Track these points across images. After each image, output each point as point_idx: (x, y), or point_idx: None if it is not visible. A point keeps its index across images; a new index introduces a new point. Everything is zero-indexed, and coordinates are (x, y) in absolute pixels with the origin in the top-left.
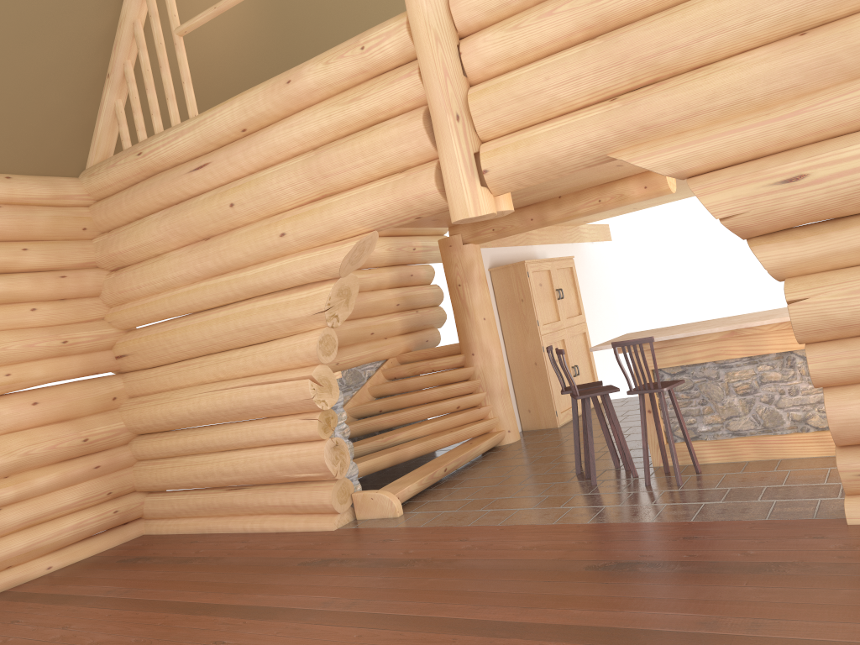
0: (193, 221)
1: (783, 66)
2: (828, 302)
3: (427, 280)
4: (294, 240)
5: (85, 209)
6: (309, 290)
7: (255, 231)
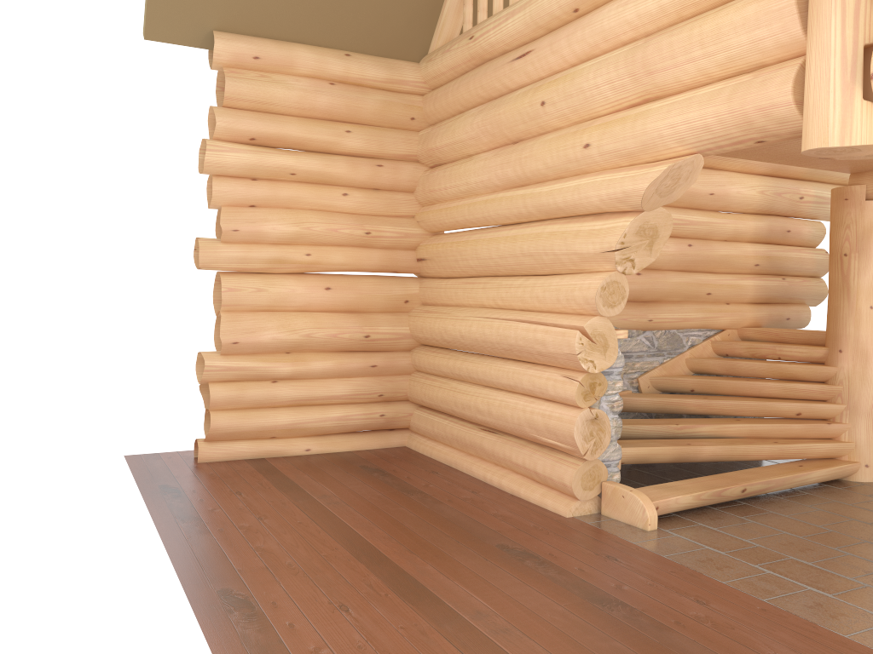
0: (503, 119)
1: None
2: None
3: (810, 242)
4: (597, 154)
5: (418, 98)
6: (604, 221)
7: (560, 138)
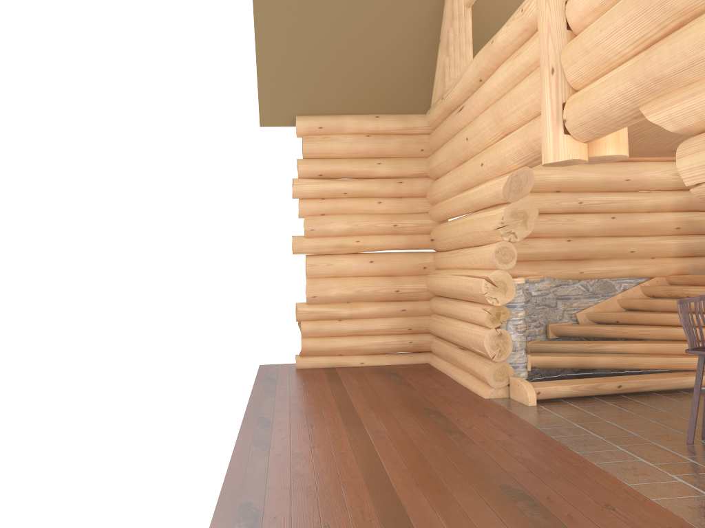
0: (454, 149)
1: None
2: None
3: None
4: (486, 169)
5: (426, 136)
6: (496, 209)
7: (473, 160)
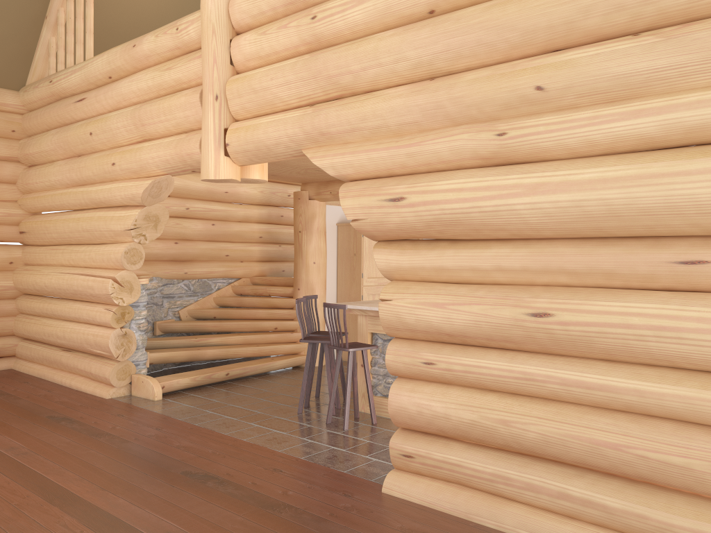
0: (70, 140)
1: (408, 104)
2: (403, 307)
3: None
4: (119, 170)
5: (18, 116)
6: (127, 211)
7: (100, 157)
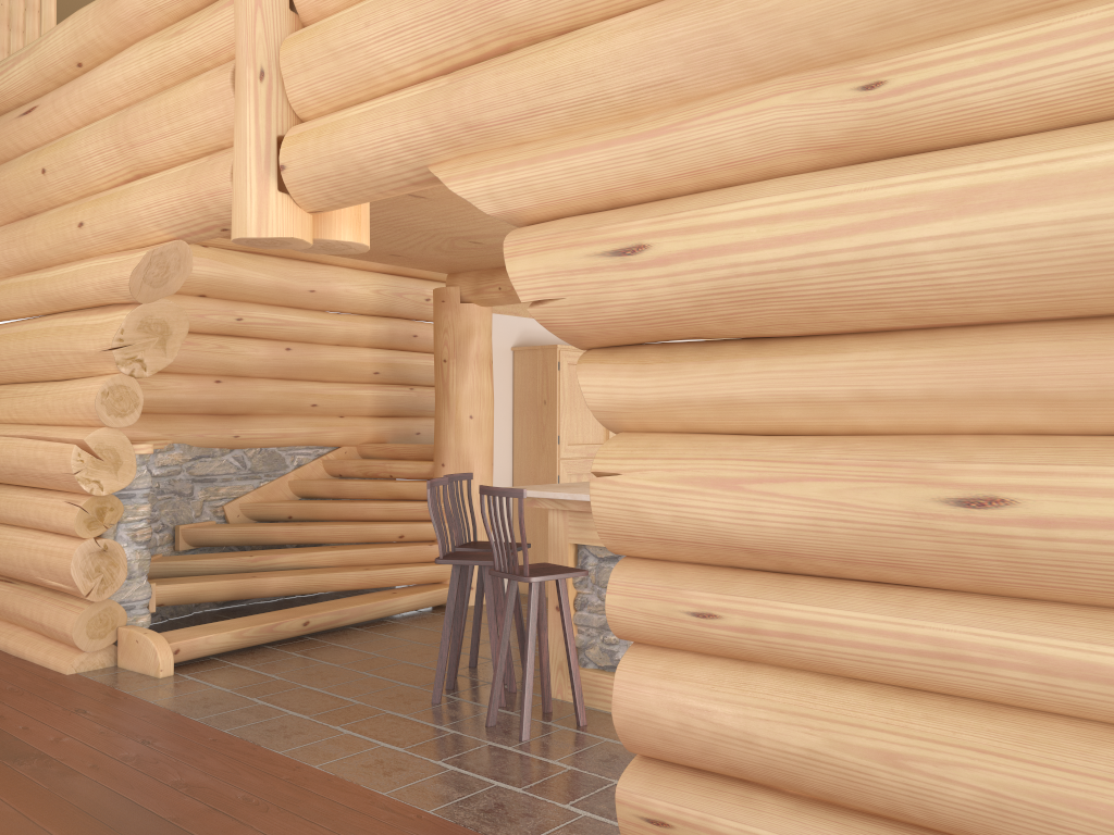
0: (9, 187)
1: (653, 40)
2: (644, 489)
3: None
4: (91, 236)
5: None
6: (107, 314)
7: (59, 214)
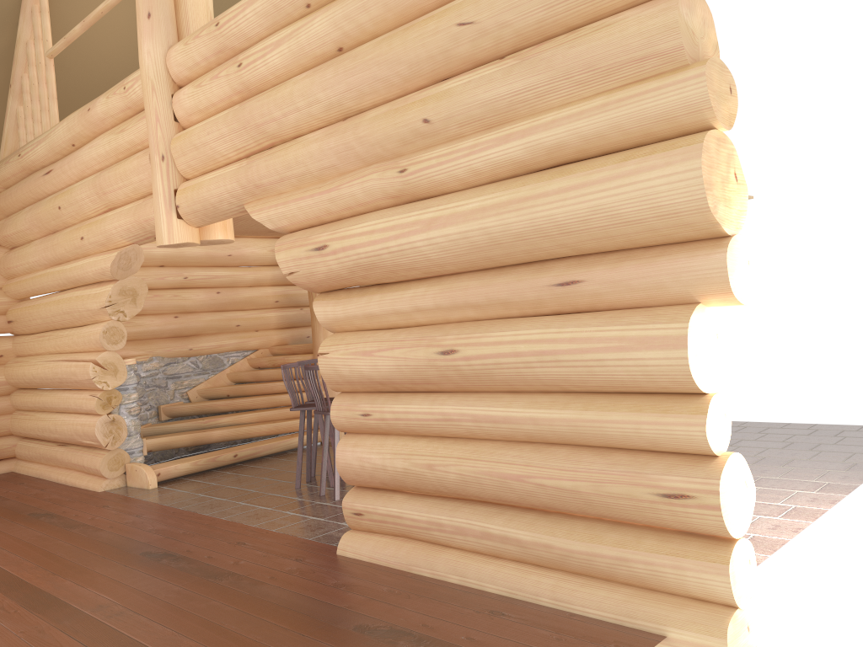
0: (42, 217)
1: (323, 148)
2: (338, 359)
3: None
4: (88, 244)
5: None
6: (101, 287)
7: (70, 232)
